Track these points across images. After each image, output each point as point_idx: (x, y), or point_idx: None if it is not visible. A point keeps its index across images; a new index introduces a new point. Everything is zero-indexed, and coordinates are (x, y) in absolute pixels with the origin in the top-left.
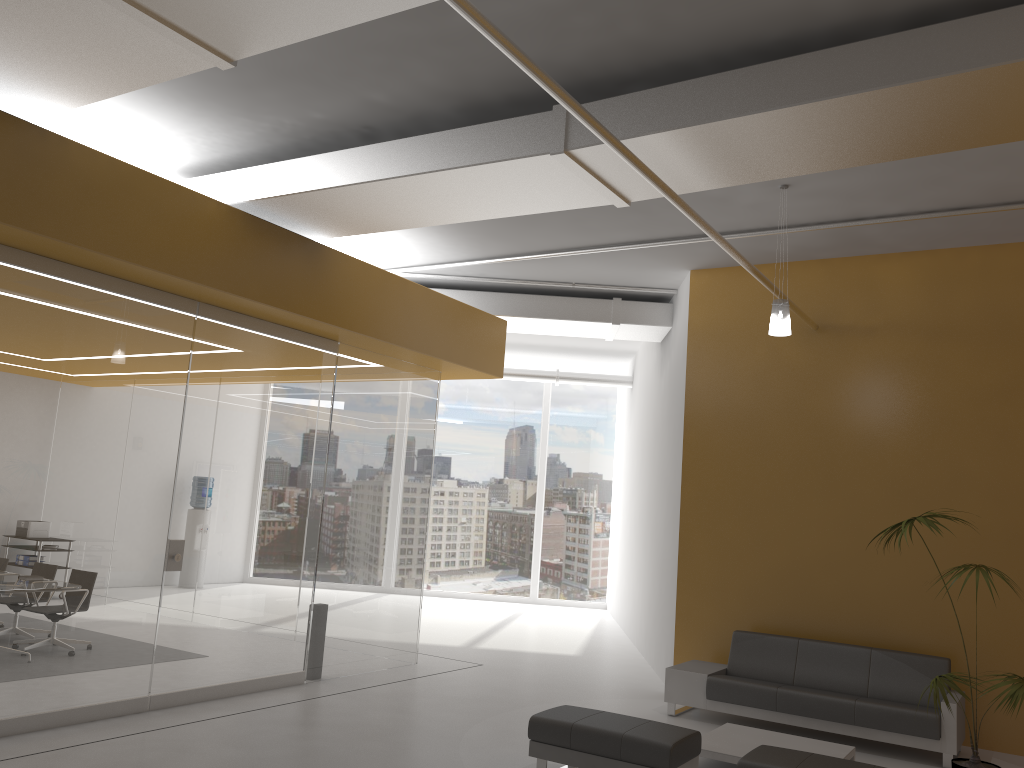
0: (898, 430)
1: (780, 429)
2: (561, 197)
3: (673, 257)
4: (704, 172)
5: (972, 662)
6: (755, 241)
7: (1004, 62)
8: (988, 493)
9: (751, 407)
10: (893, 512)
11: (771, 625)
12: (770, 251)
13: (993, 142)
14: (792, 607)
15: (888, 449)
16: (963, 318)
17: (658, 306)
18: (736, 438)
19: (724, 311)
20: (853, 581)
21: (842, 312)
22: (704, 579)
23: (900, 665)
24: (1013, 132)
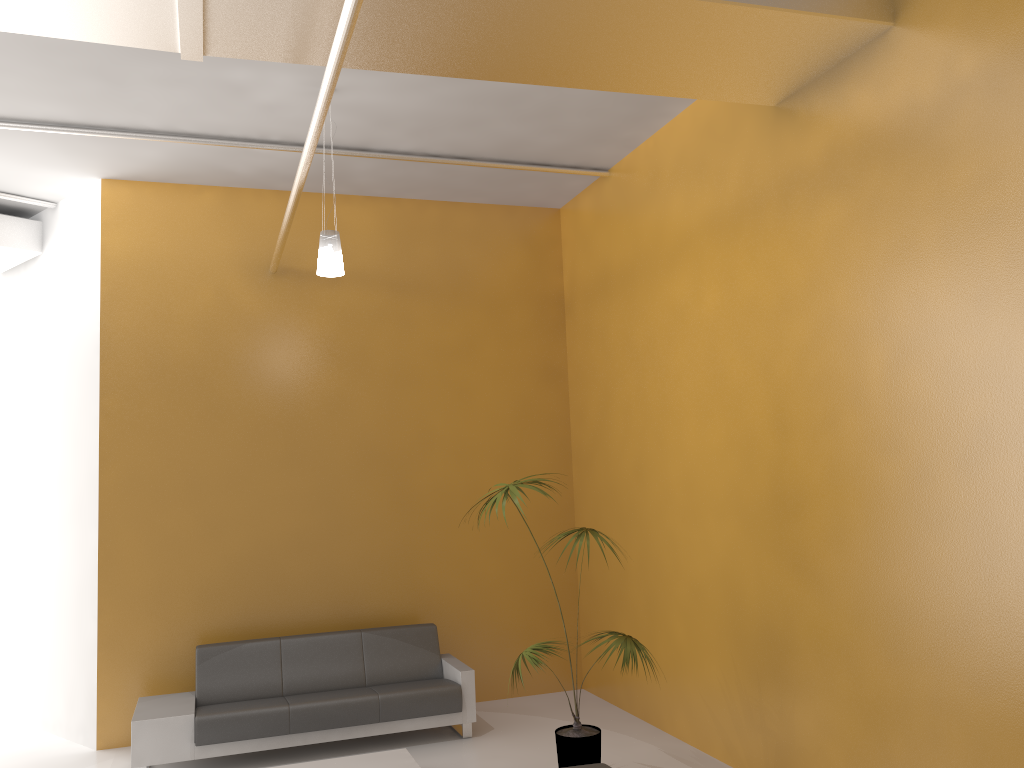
0: (368, 389)
1: (235, 391)
2: (101, 16)
3: (94, 156)
4: (353, 39)
5: (444, 621)
6: (224, 154)
7: (754, 5)
8: (453, 451)
9: (196, 364)
10: (365, 478)
11: (232, 629)
12: (230, 170)
13: (641, 91)
14: (257, 602)
15: (358, 410)
16: (426, 273)
17: (21, 223)
18: (177, 403)
19: (154, 239)
20: (326, 560)
21: (304, 255)
22: (139, 589)
23: (393, 642)
24: (666, 85)
